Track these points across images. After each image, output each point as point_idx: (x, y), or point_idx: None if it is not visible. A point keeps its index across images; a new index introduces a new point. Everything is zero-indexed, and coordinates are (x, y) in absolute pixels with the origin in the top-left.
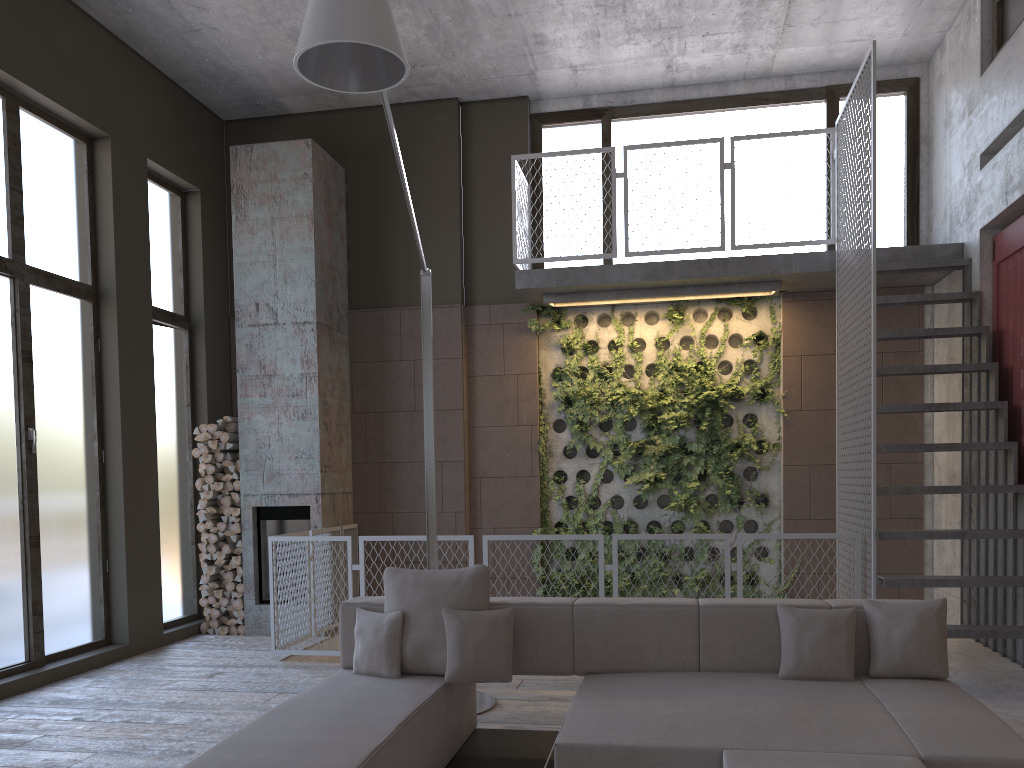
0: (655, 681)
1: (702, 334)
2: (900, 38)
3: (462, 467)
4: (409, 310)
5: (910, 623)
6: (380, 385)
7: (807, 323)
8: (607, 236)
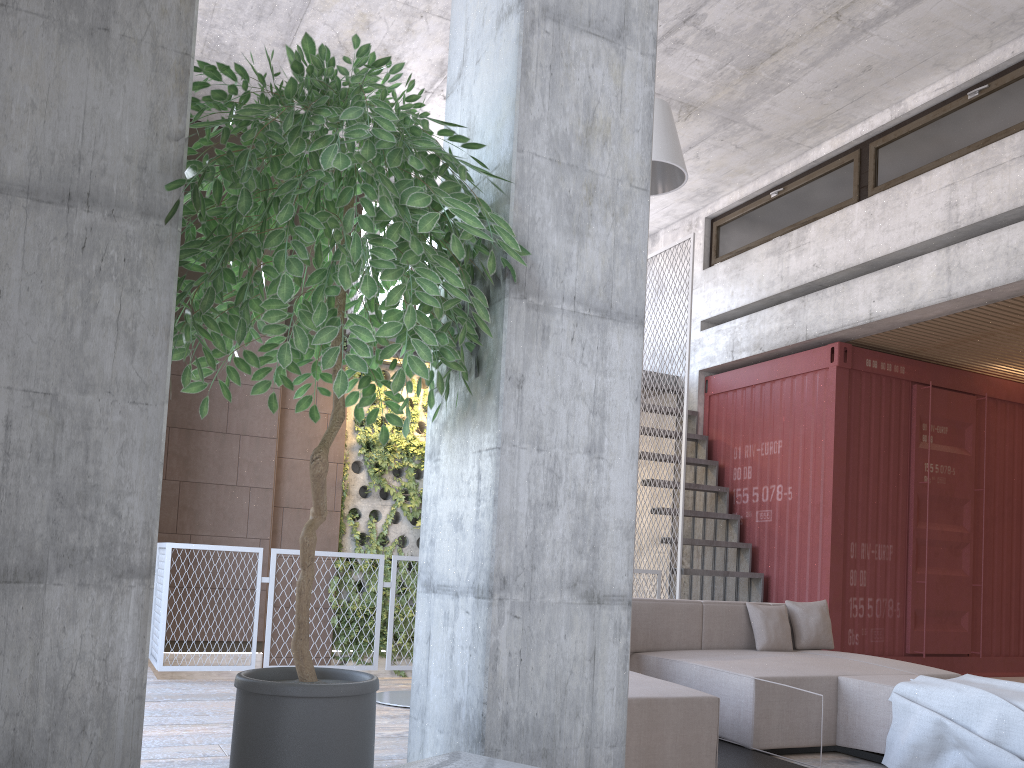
0: (699, 653)
1: None
2: None
3: (271, 495)
4: None
5: (818, 614)
6: (190, 401)
7: None
8: None
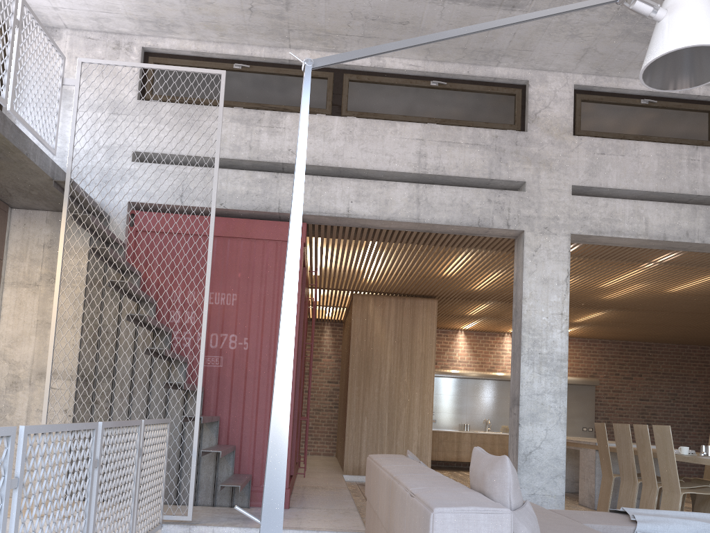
0: None
1: None
2: (49, 6)
3: None
4: None
5: None
6: None
7: None
8: None
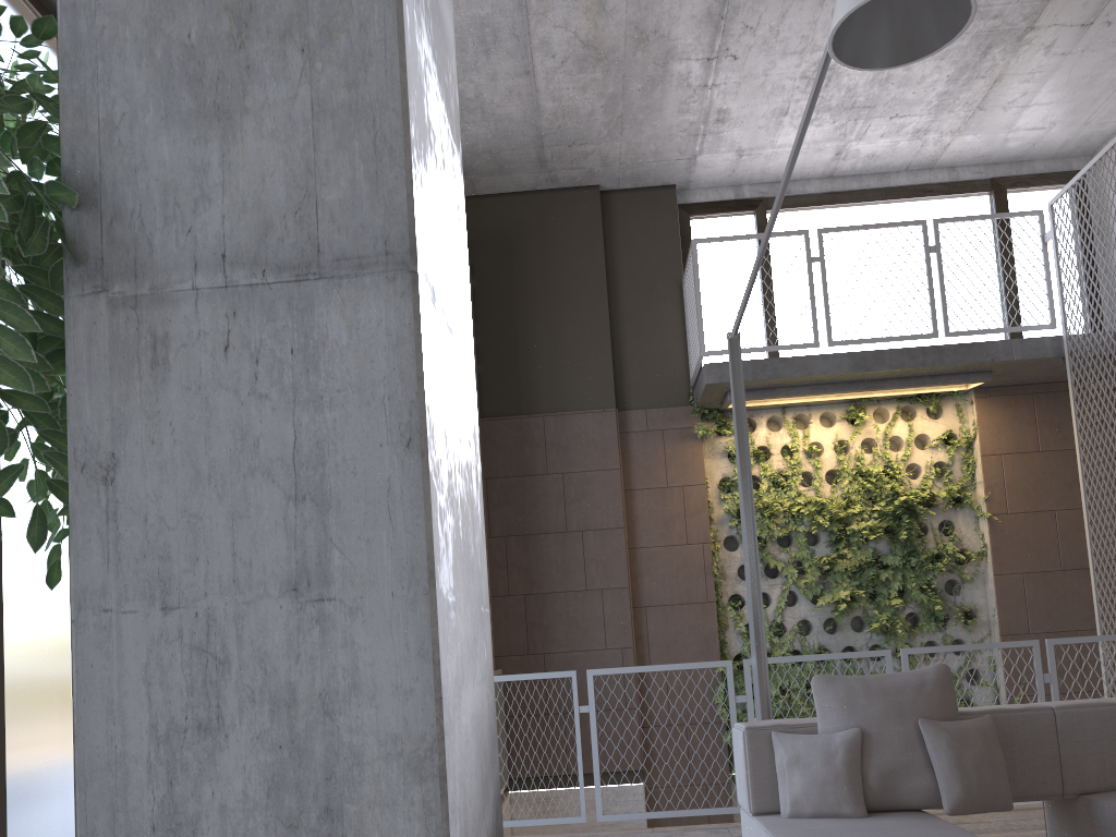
0: None
1: (885, 435)
2: (1079, 127)
3: (627, 595)
4: (554, 416)
5: None
6: (523, 503)
7: (1004, 419)
8: (771, 332)
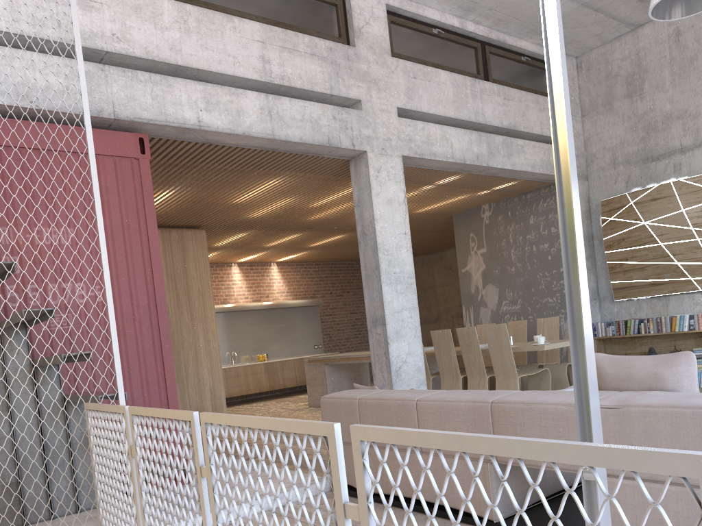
0: None
1: None
2: None
3: None
4: None
5: None
6: None
7: None
8: None
